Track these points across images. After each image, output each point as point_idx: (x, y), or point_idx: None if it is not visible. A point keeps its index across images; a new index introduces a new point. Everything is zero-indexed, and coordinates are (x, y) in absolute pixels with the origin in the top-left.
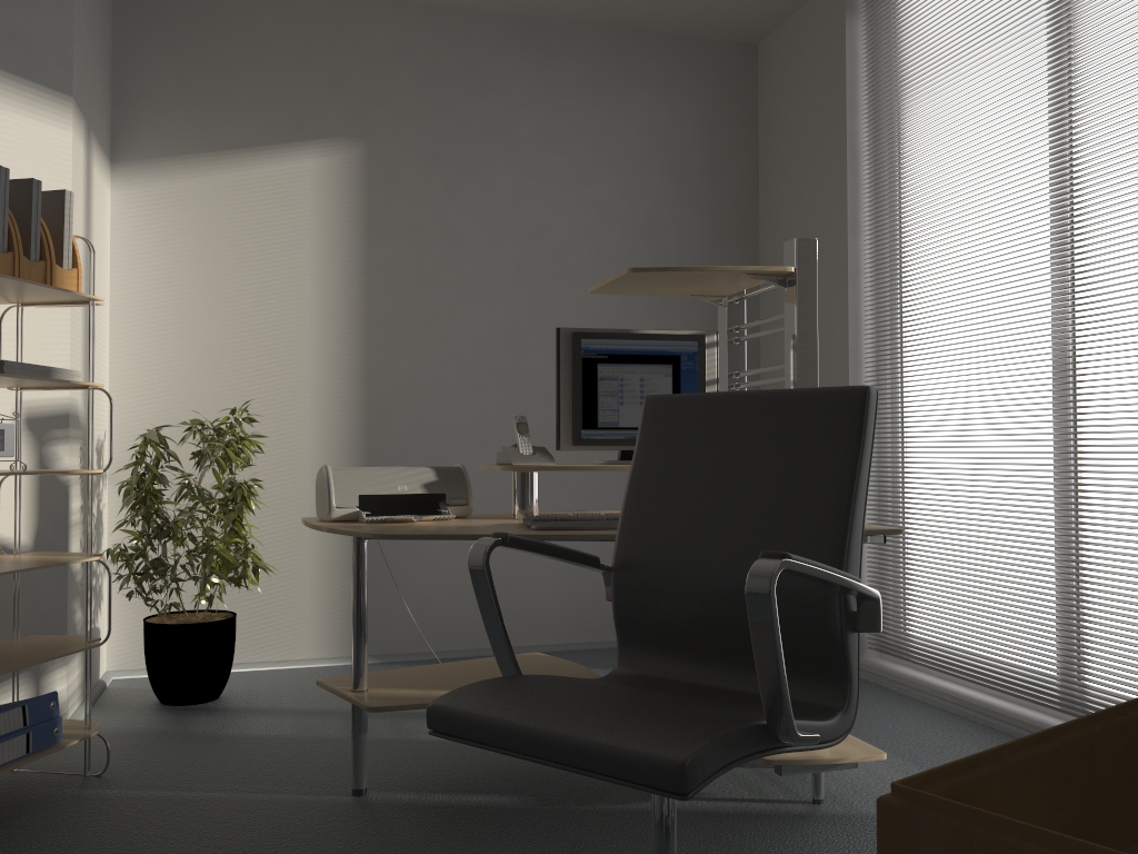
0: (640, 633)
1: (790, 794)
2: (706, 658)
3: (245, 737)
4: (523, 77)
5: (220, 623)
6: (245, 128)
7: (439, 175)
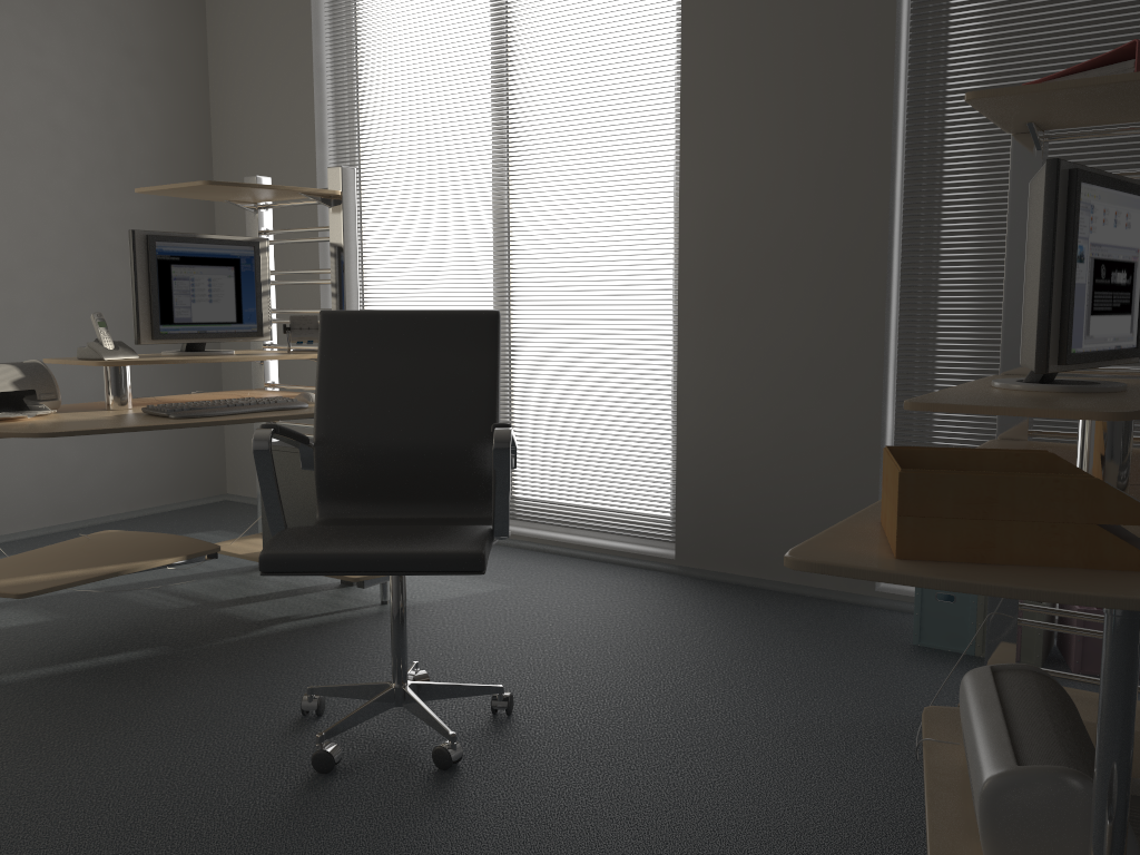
0: (340, 489)
1: (362, 602)
2: (395, 500)
3: None
4: None
5: None
6: None
7: None
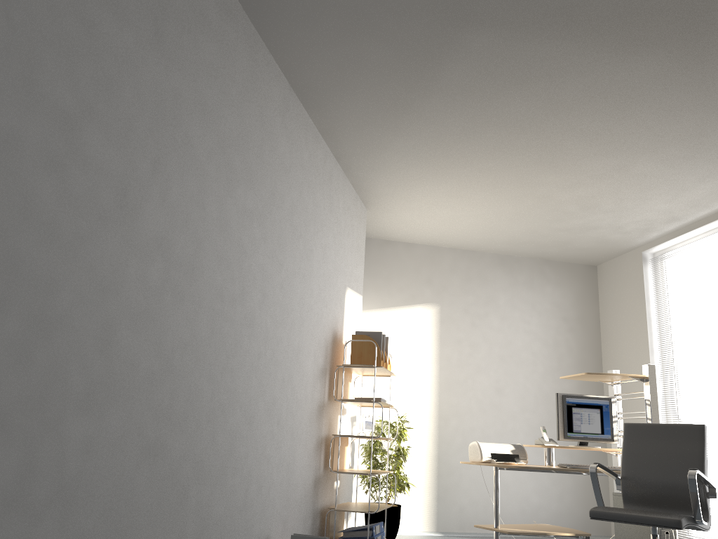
0: (632, 499)
1: None
2: (657, 507)
3: None
4: (501, 279)
5: (398, 507)
6: (394, 298)
7: (468, 319)
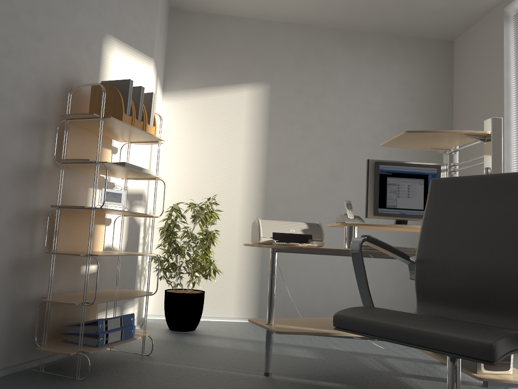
0: (430, 295)
1: None
2: (469, 309)
3: (209, 346)
4: (342, 56)
5: (198, 294)
6: (218, 77)
7: (302, 99)
